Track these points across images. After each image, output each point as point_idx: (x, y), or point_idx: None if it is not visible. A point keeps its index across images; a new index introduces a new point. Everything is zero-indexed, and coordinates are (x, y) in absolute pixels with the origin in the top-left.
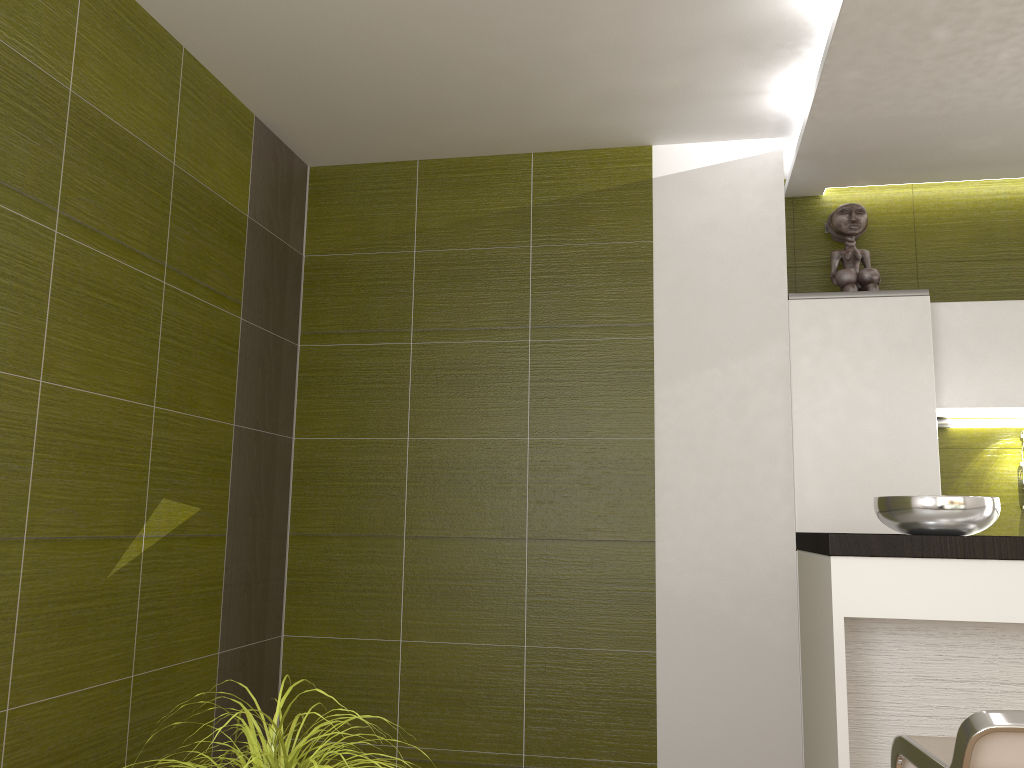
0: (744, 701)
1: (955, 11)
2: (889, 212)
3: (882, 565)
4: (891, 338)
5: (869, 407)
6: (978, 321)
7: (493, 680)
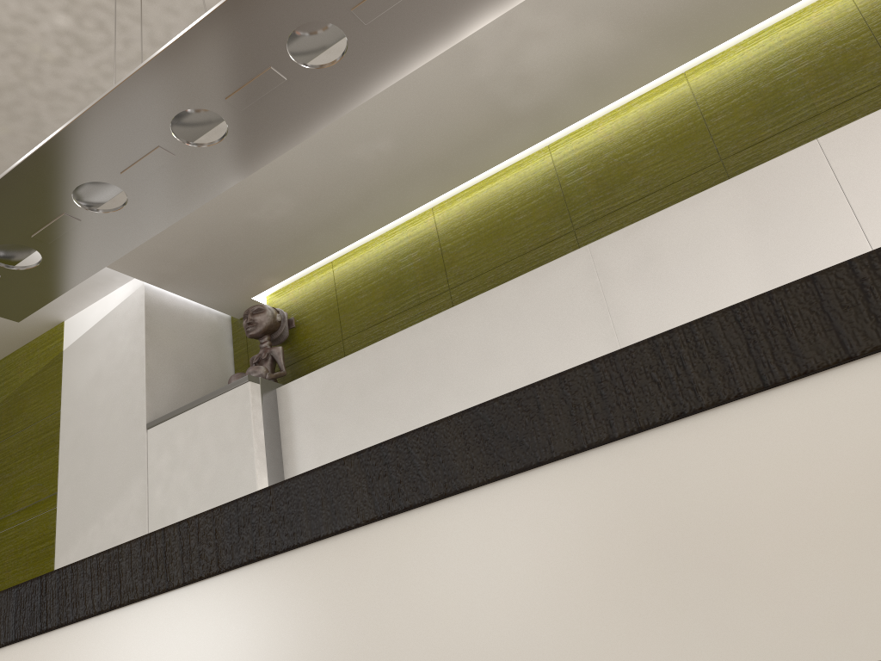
0: None
1: None
2: (317, 298)
3: None
4: (221, 440)
5: None
6: (324, 389)
7: None
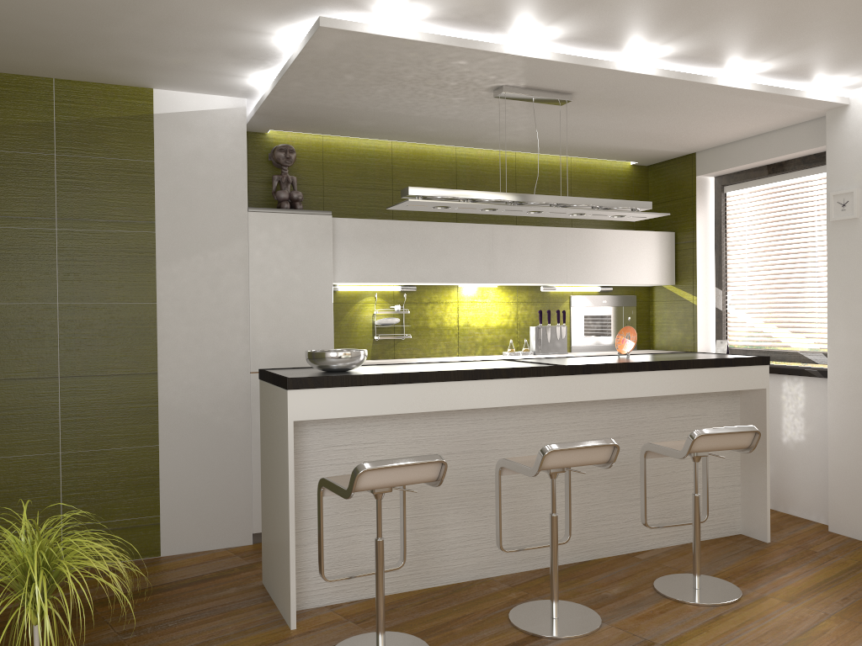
0: (217, 468)
1: (358, 70)
2: (308, 150)
3: (313, 392)
4: (310, 240)
5: (296, 283)
6: (357, 231)
7: (35, 479)
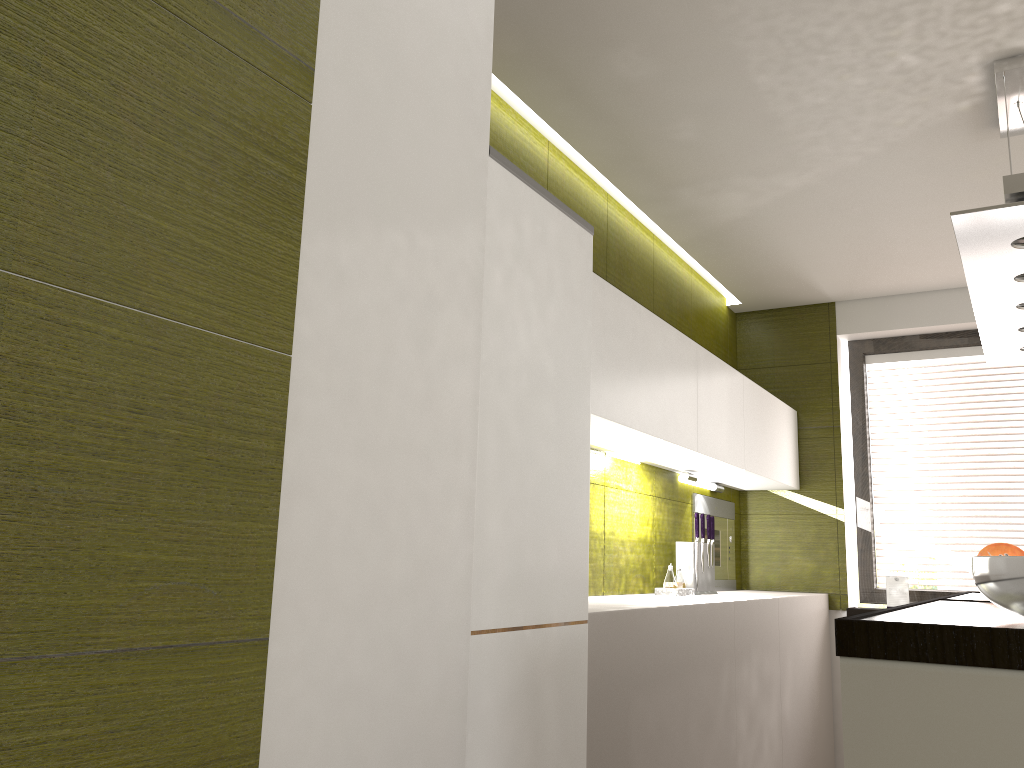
0: None
1: None
2: None
3: None
4: (567, 281)
5: (547, 381)
6: None
7: None
